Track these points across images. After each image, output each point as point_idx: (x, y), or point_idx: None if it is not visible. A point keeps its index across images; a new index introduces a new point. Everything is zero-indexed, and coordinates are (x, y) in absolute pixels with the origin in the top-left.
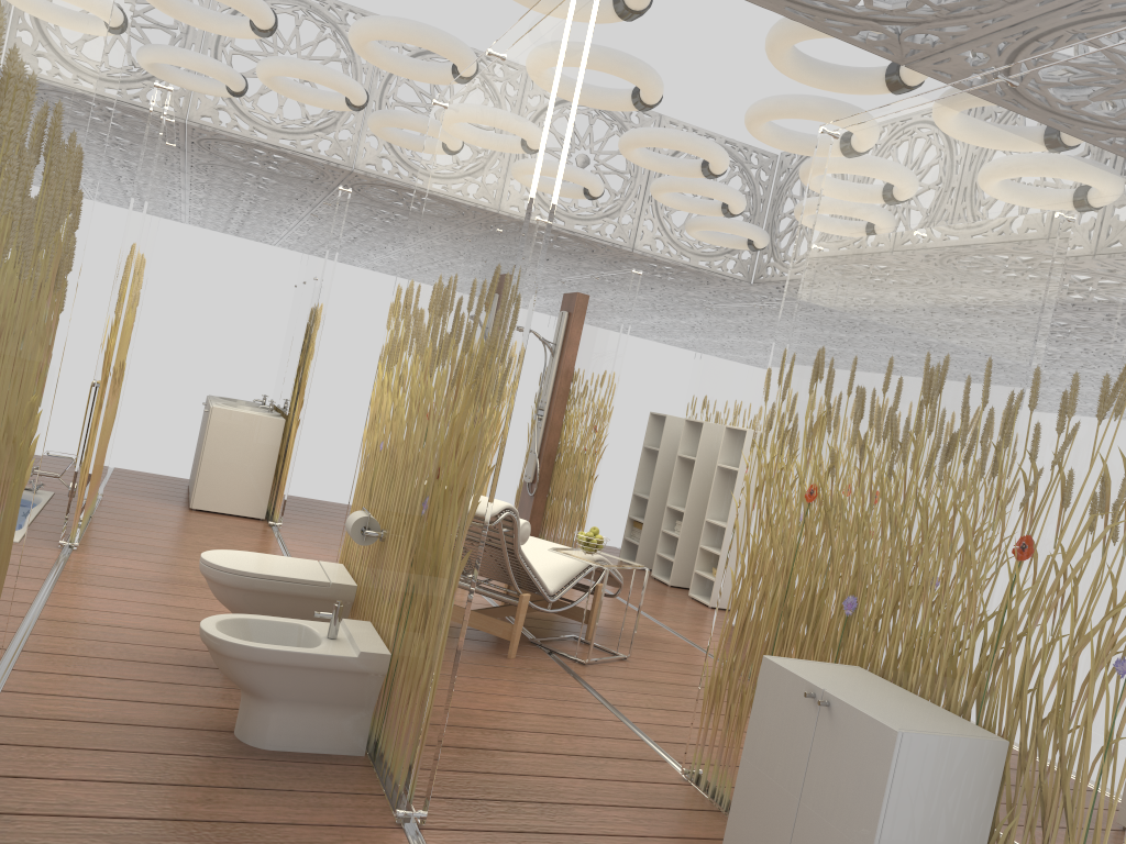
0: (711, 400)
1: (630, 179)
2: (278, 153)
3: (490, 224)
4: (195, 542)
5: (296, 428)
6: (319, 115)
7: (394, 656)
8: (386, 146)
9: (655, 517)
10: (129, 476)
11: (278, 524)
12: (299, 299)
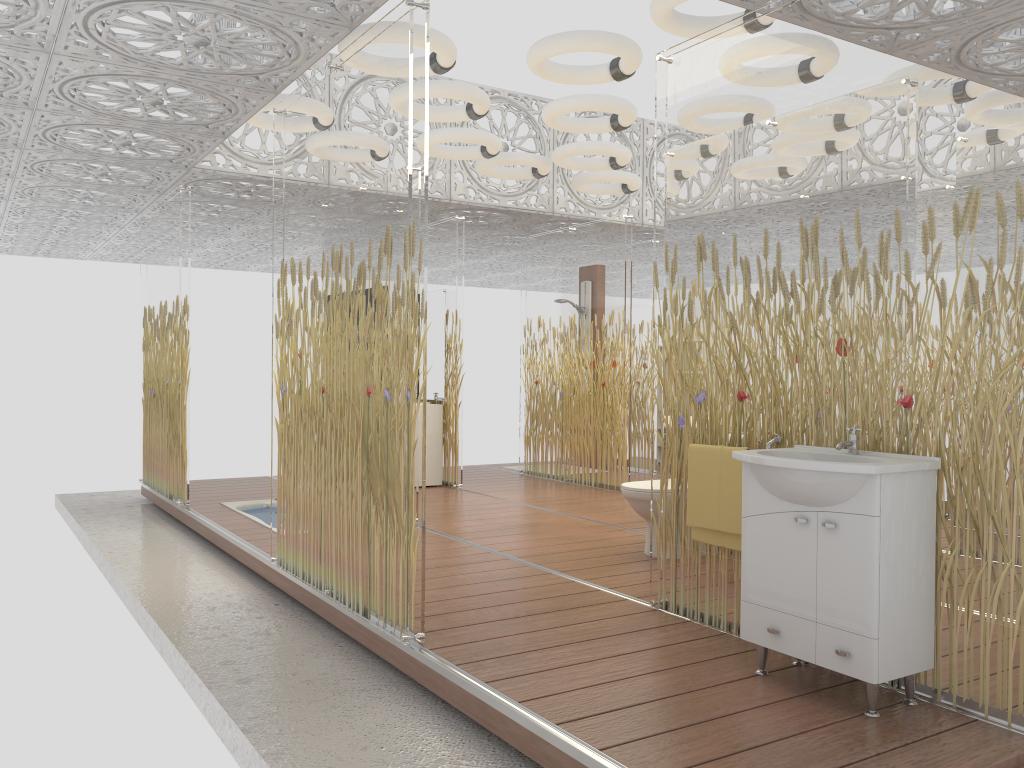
0: None
1: (632, 172)
2: None
3: None
4: (451, 505)
5: (457, 408)
6: None
7: None
8: (469, 178)
9: None
10: None
11: (460, 485)
12: None
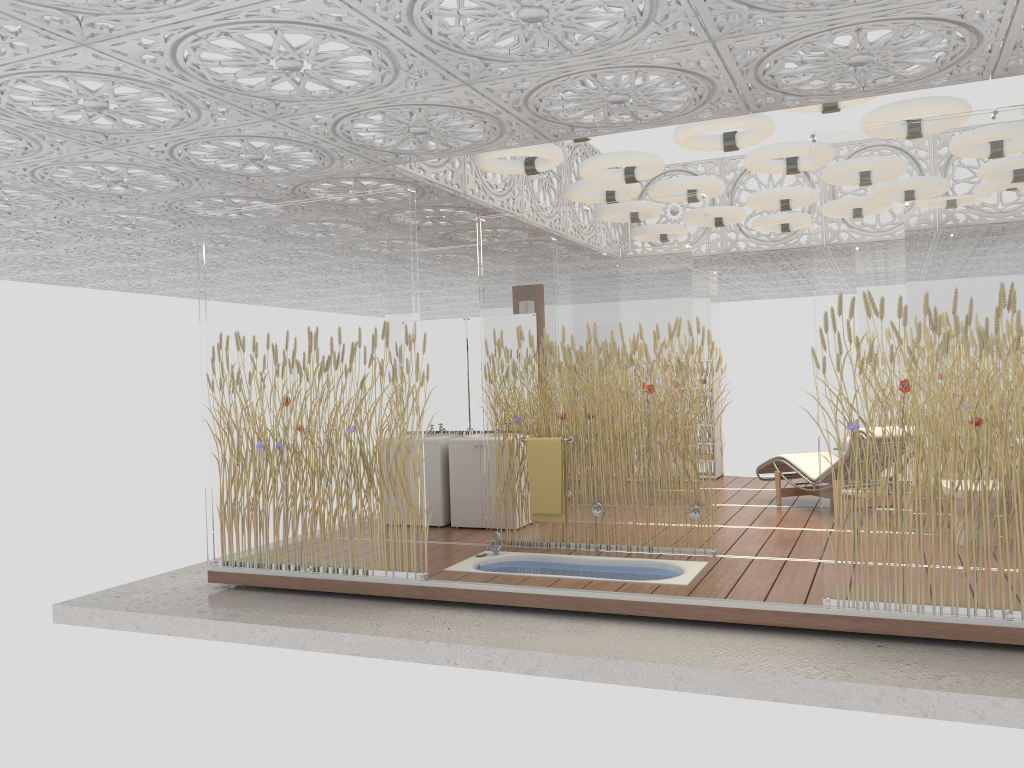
0: None
1: None
2: (487, 213)
3: None
4: None
5: None
6: (508, 178)
7: None
8: (530, 197)
9: None
10: None
11: None
12: (455, 334)
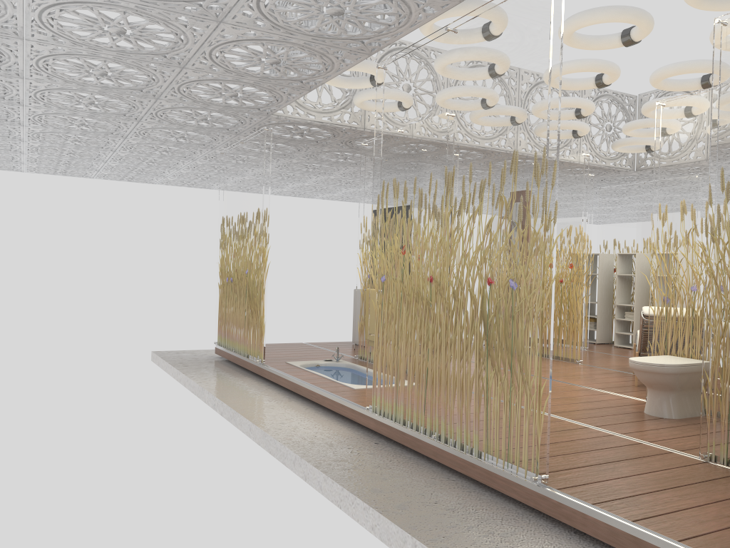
0: (622, 240)
1: None
2: None
3: None
4: None
5: None
6: None
7: None
8: None
9: (602, 312)
10: (325, 345)
11: None
12: None
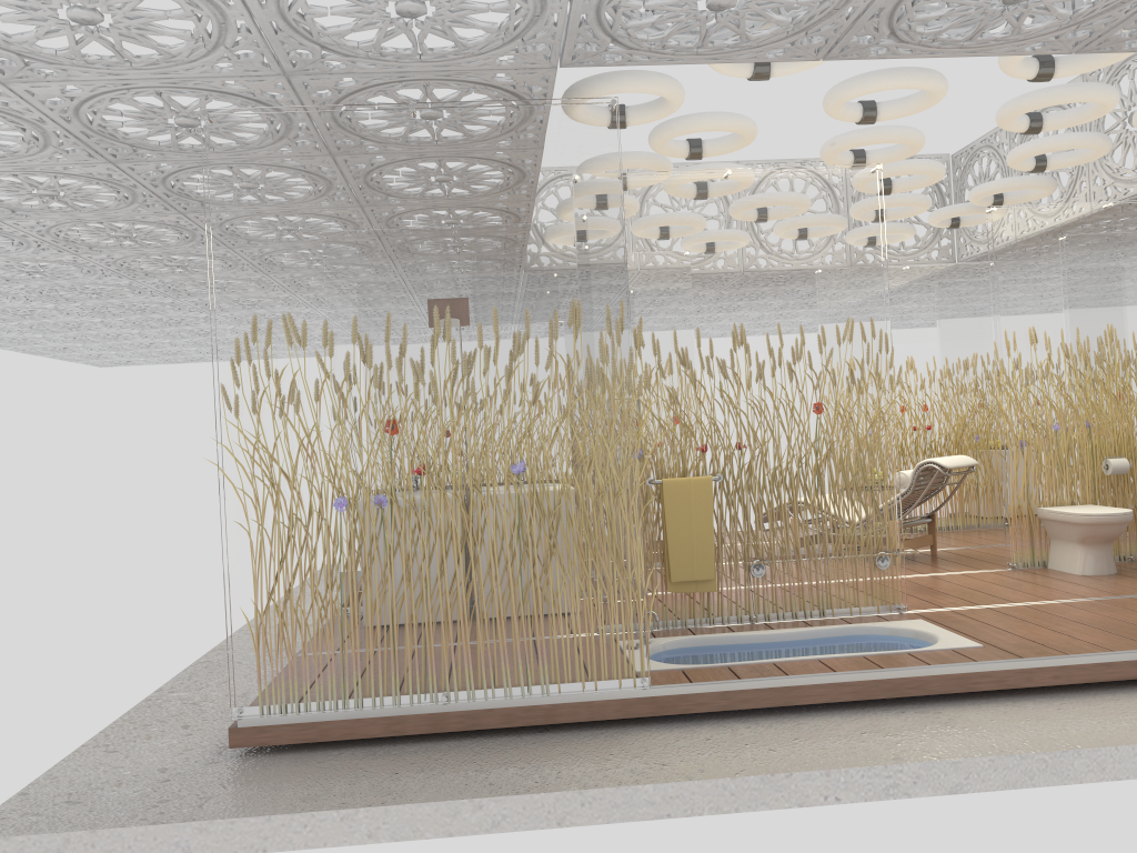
0: None
1: None
2: None
3: None
4: None
5: None
6: None
7: None
8: None
9: None
10: None
11: None
12: None
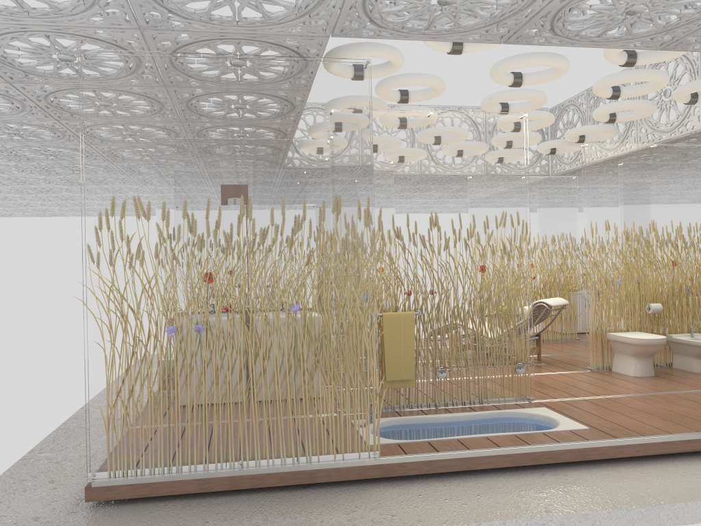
0: None
1: None
2: None
3: (699, 207)
4: None
5: None
6: None
7: (697, 333)
8: None
9: None
10: None
11: None
12: None
